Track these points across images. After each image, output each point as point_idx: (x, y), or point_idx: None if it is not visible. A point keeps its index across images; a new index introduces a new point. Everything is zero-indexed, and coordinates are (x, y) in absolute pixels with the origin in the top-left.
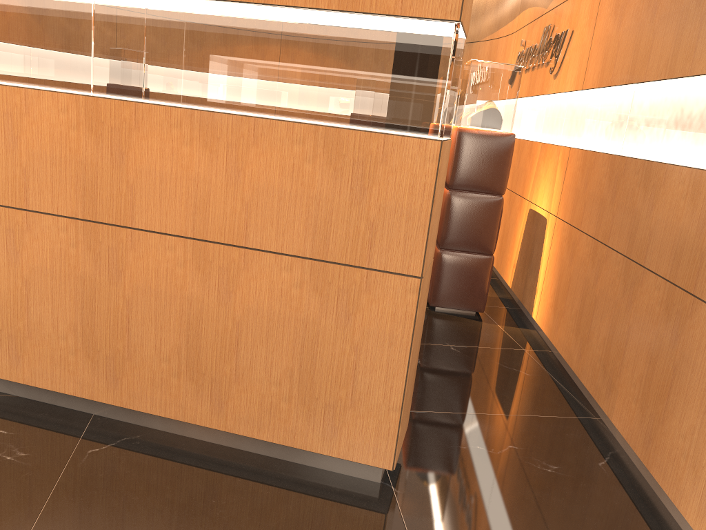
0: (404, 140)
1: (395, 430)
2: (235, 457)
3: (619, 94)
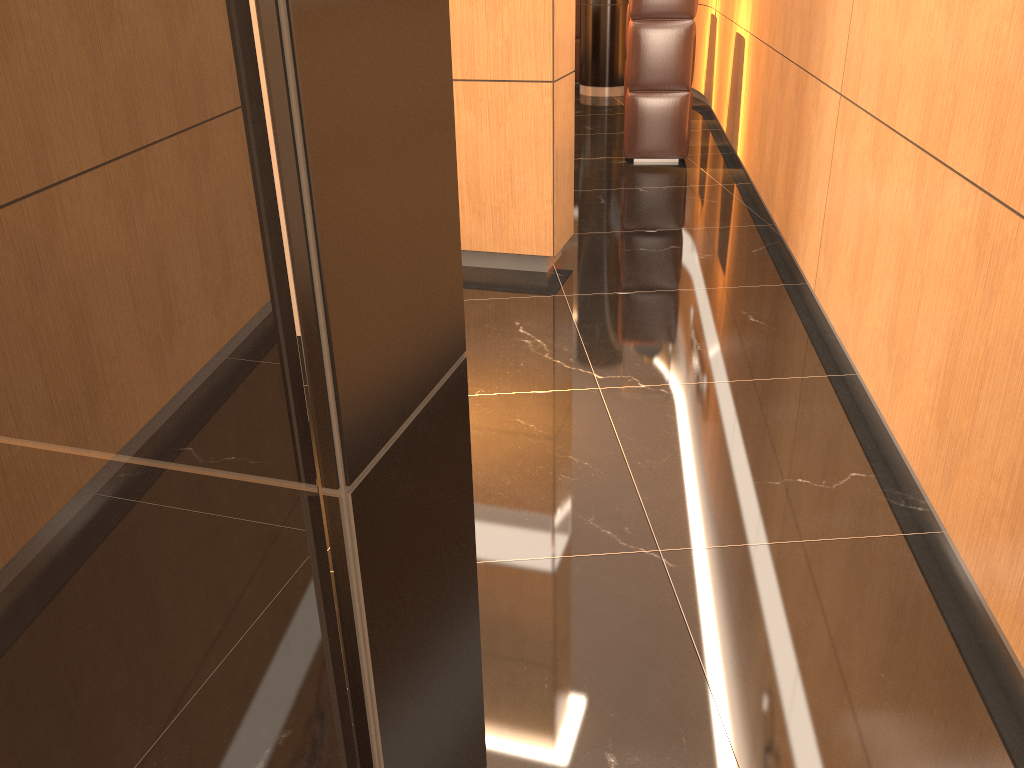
0: None
1: (550, 221)
2: None
3: None
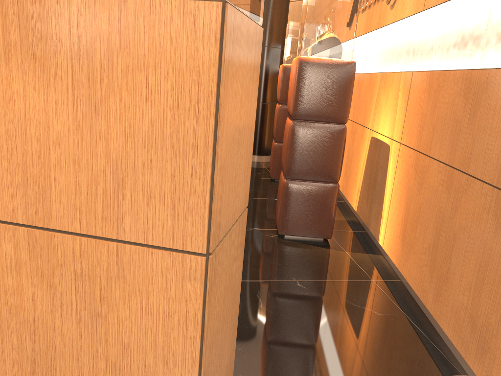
0: (155, 5)
1: None
2: None
3: (472, 1)
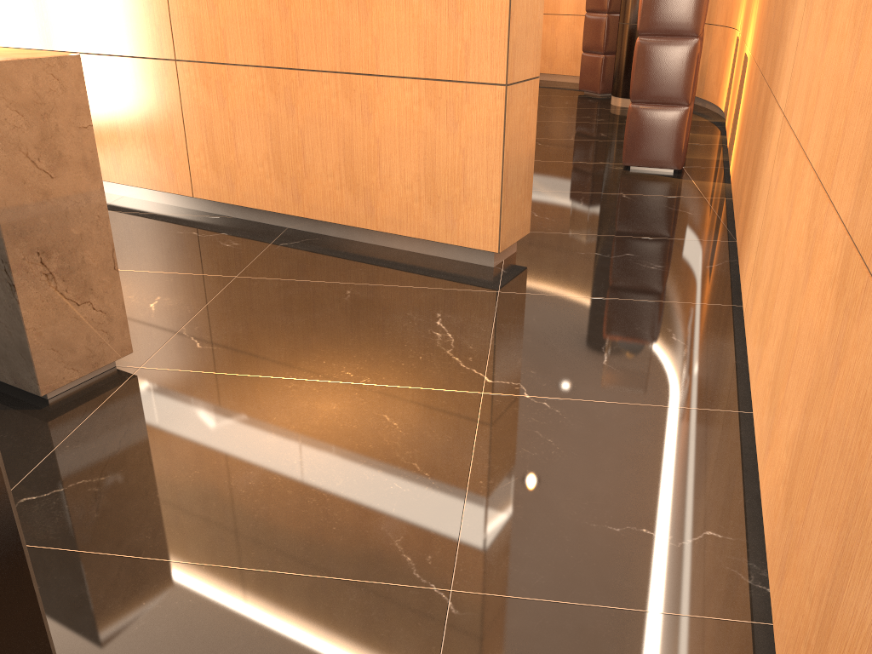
0: None
1: (497, 219)
2: (385, 251)
3: None
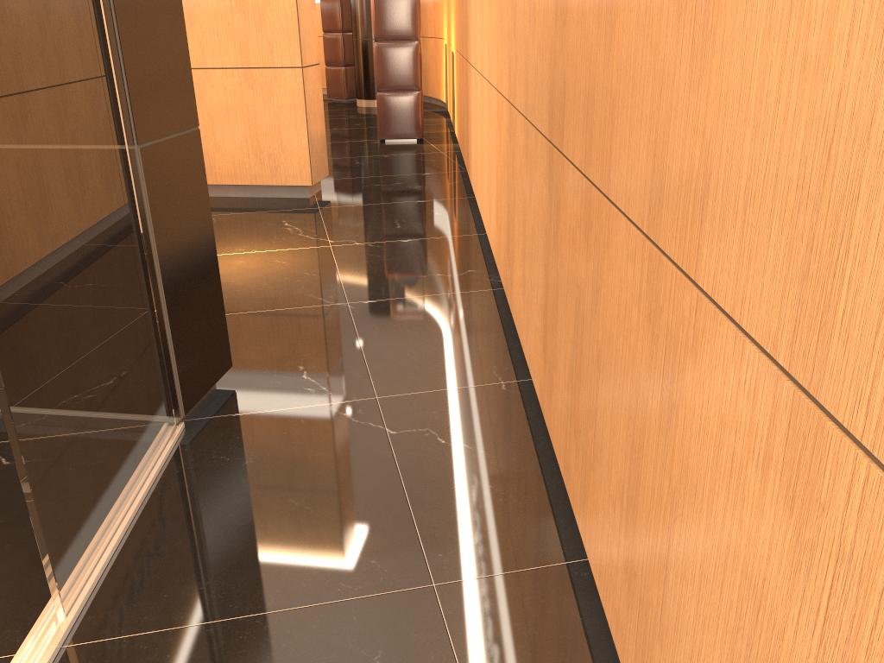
0: None
1: (308, 161)
2: (226, 199)
3: None
